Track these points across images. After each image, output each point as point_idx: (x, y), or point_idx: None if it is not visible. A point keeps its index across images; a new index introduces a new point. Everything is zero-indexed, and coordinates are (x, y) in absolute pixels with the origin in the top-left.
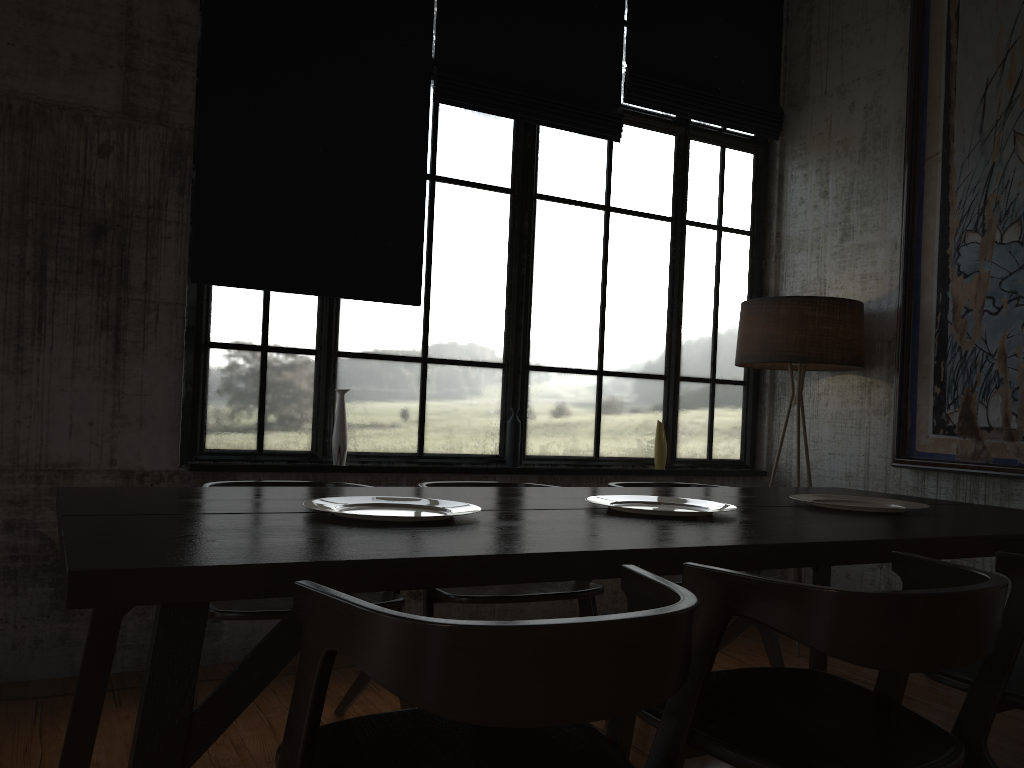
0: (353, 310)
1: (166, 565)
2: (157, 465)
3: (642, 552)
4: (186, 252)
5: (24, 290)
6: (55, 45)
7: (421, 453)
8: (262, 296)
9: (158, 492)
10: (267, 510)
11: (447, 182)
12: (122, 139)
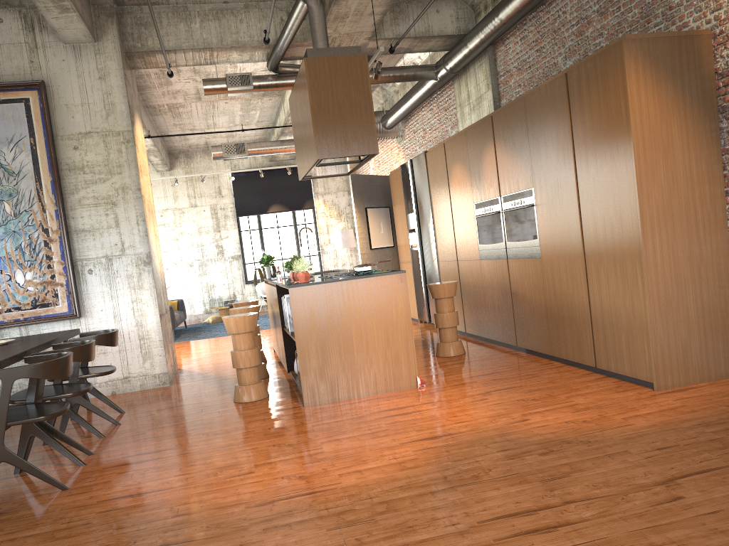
0: None
1: None
2: None
3: (14, 356)
4: None
5: None
6: None
7: None
8: None
9: None
10: None
11: None
12: None
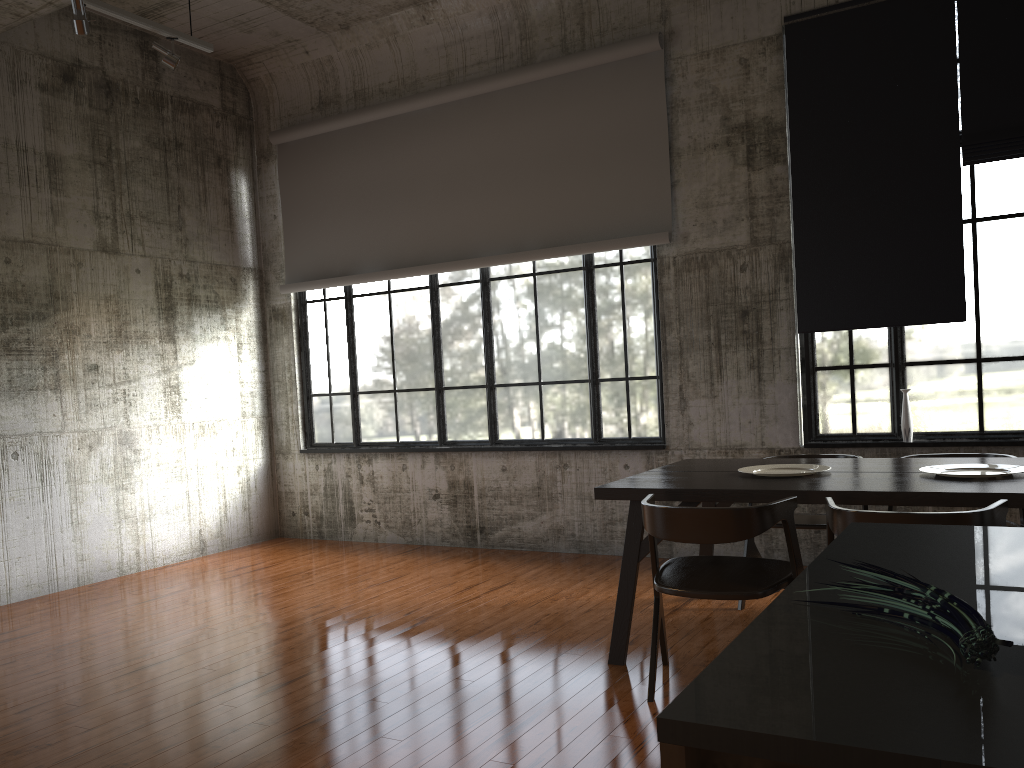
0: (914, 332)
1: (622, 487)
2: (787, 444)
3: (825, 492)
4: (792, 316)
5: (711, 353)
6: (714, 218)
7: (981, 431)
8: (847, 333)
9: (718, 461)
10: (731, 470)
11: (987, 220)
12: (751, 259)
